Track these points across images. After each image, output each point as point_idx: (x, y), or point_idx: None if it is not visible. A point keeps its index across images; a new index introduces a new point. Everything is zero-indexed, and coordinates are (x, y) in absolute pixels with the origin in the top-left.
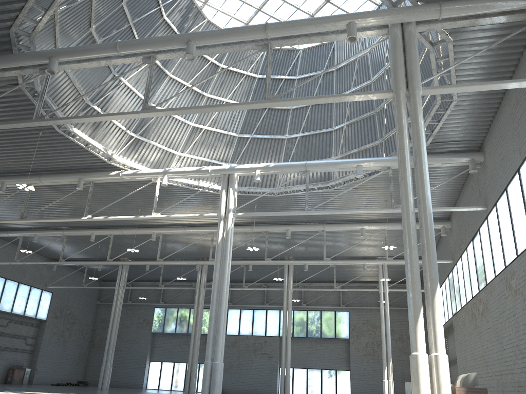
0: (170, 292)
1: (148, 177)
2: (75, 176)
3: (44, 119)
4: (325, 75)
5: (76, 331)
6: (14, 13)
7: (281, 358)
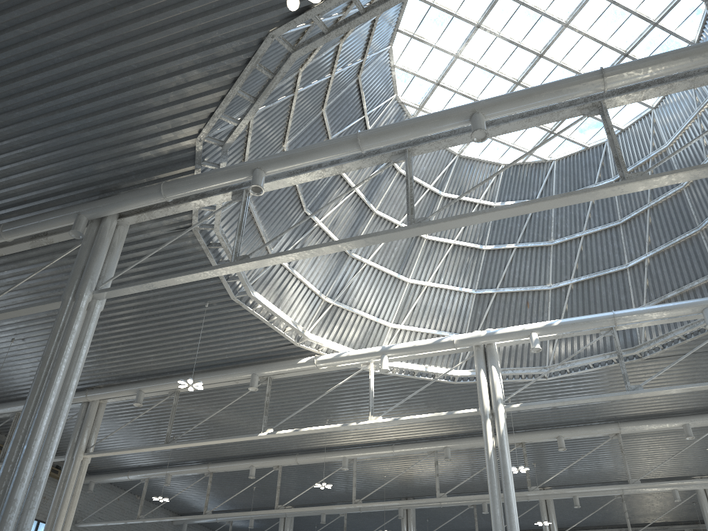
0: None
1: (358, 361)
2: (246, 370)
3: (250, 258)
4: None
5: None
6: (209, 109)
7: None
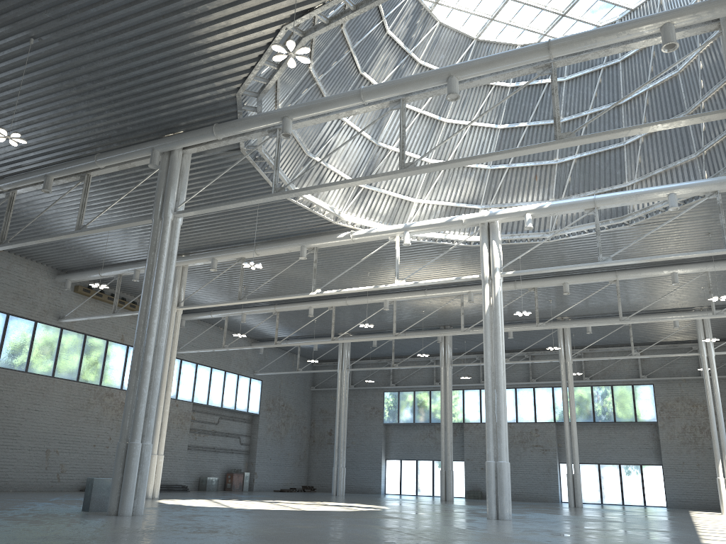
0: (401, 371)
1: (385, 236)
2: (296, 243)
3: (285, 191)
4: (607, 70)
5: (293, 426)
6: (243, 75)
7: (560, 451)
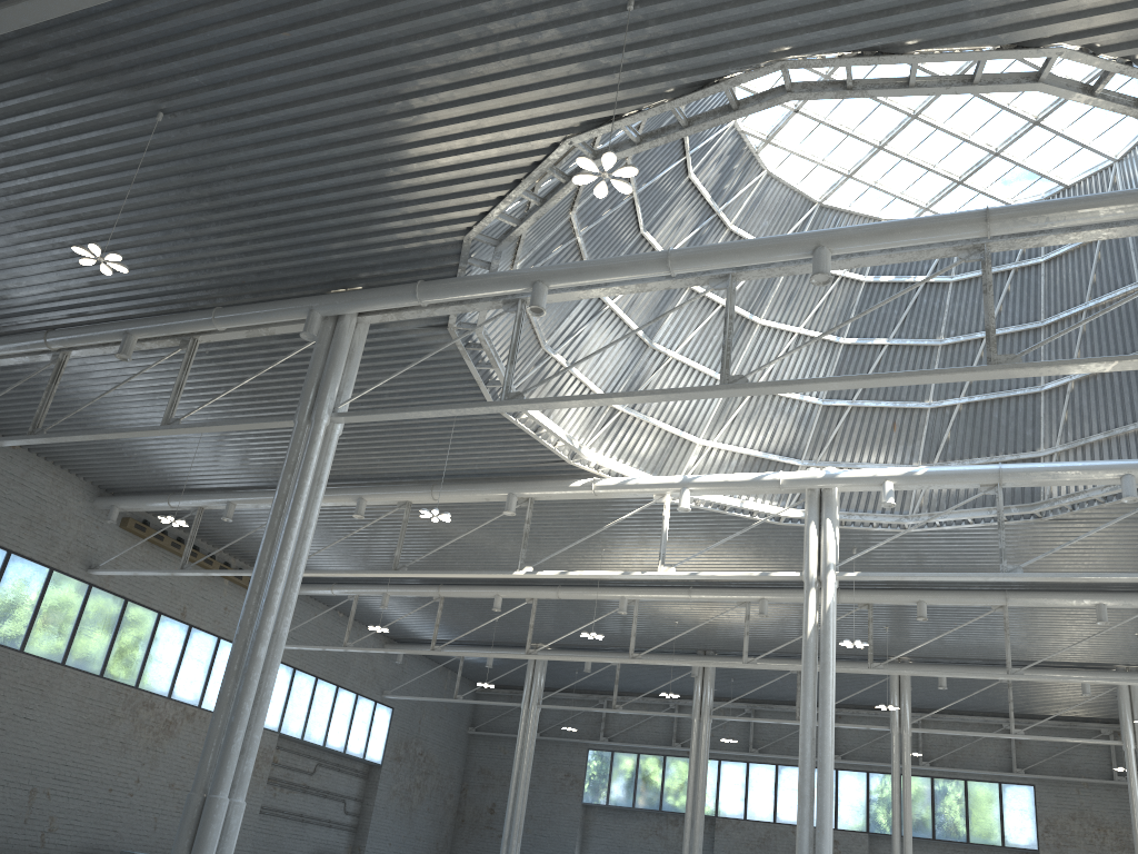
0: (620, 717)
1: (649, 492)
2: (500, 488)
3: (524, 399)
4: (1020, 272)
5: (432, 790)
6: (483, 208)
7: None
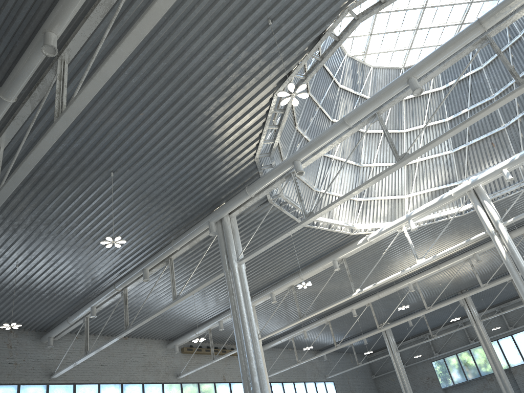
0: (438, 340)
1: (394, 229)
2: (328, 260)
3: (314, 213)
4: (513, 46)
5: None
6: (255, 142)
7: None
